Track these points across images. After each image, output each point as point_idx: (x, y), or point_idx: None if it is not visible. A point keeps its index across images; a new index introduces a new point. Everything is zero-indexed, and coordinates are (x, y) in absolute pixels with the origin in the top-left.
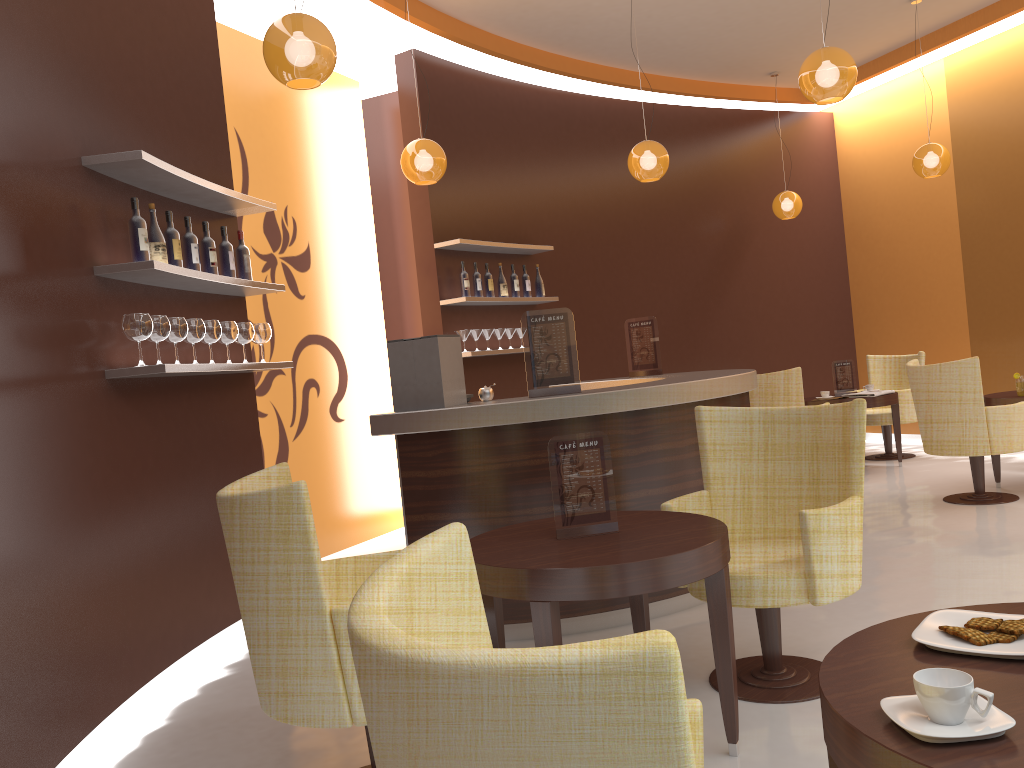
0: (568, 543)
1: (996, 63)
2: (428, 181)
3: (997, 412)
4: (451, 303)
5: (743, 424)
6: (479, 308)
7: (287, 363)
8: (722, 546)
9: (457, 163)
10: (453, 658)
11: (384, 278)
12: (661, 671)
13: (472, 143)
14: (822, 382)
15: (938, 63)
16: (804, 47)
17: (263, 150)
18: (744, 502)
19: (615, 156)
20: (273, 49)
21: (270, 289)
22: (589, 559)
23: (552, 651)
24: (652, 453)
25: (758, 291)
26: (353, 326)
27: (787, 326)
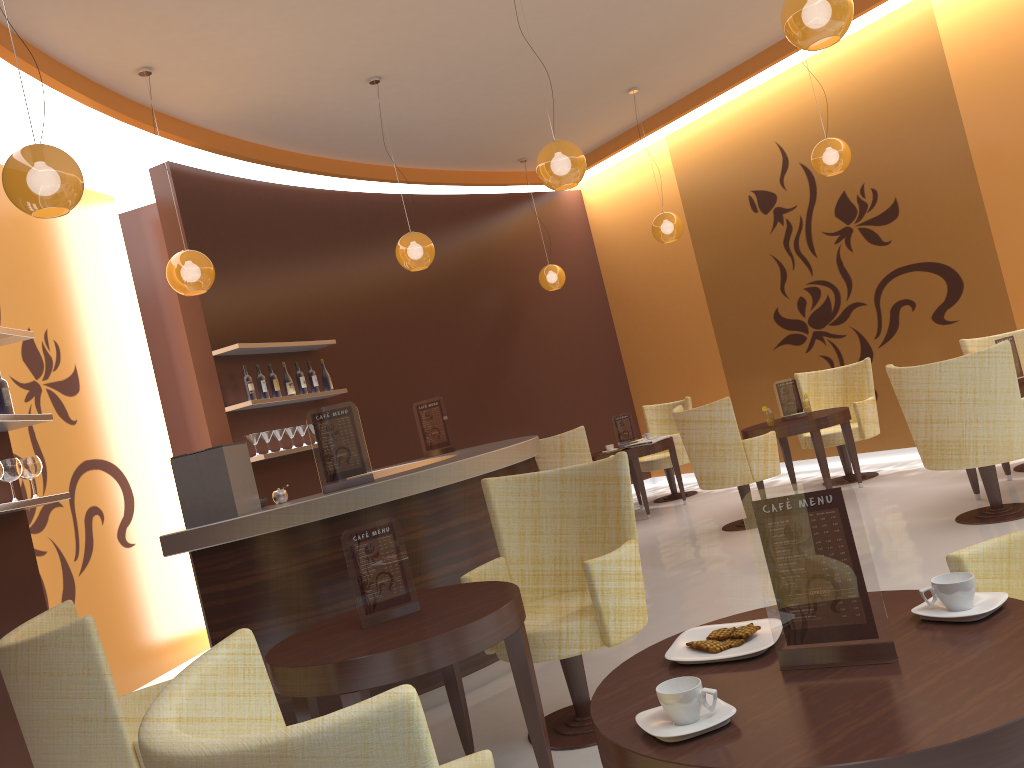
0: (373, 630)
1: (708, 139)
2: (198, 291)
3: (752, 443)
4: (237, 408)
5: (527, 489)
6: (267, 409)
7: (63, 495)
8: (516, 607)
9: (227, 269)
10: (233, 746)
11: (163, 391)
12: (405, 718)
13: (241, 248)
14: (608, 436)
15: (662, 141)
16: (545, 135)
17: (14, 275)
18: (538, 562)
19: (386, 247)
20: (14, 181)
21: (36, 420)
22: (393, 642)
23: (316, 721)
24: (450, 529)
25: (538, 359)
26: (134, 445)
27: (569, 388)
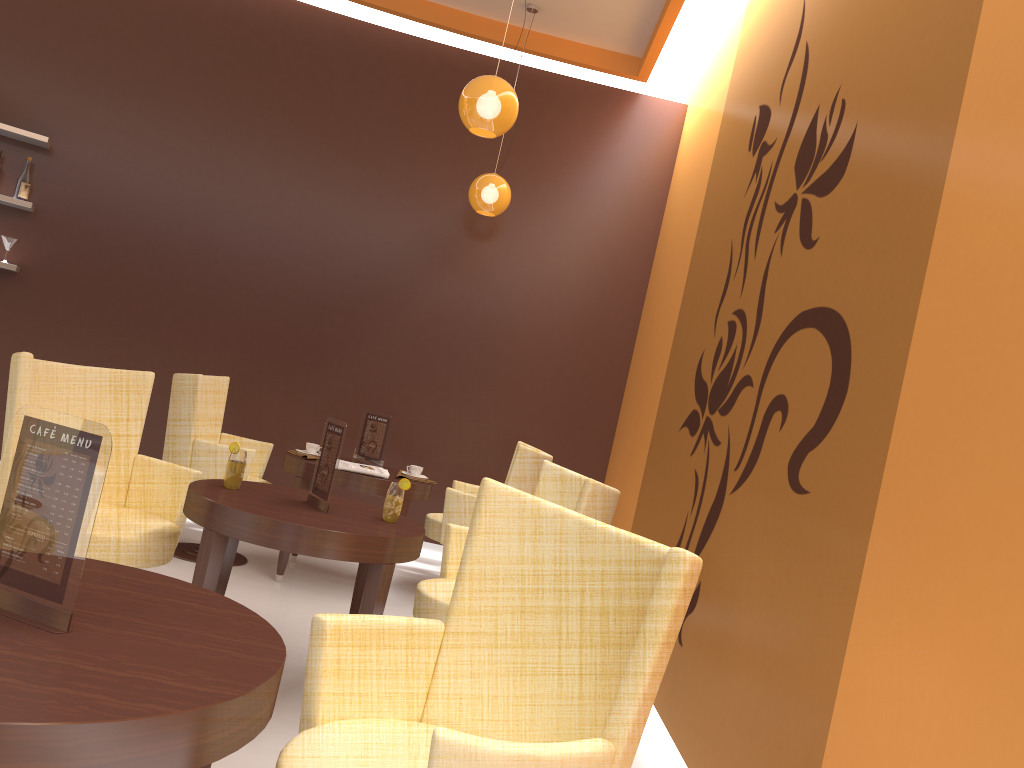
0: None
1: (767, 3)
2: None
3: None
4: None
5: None
6: None
7: None
8: None
9: None
10: None
11: None
12: None
13: None
14: None
15: (742, 15)
16: None
17: None
18: None
19: (269, 72)
20: None
21: None
22: None
23: None
24: None
25: (462, 316)
26: None
27: (497, 380)
